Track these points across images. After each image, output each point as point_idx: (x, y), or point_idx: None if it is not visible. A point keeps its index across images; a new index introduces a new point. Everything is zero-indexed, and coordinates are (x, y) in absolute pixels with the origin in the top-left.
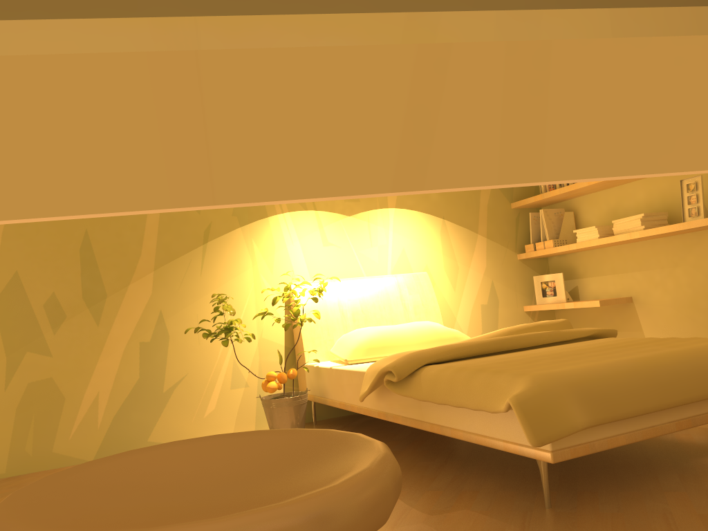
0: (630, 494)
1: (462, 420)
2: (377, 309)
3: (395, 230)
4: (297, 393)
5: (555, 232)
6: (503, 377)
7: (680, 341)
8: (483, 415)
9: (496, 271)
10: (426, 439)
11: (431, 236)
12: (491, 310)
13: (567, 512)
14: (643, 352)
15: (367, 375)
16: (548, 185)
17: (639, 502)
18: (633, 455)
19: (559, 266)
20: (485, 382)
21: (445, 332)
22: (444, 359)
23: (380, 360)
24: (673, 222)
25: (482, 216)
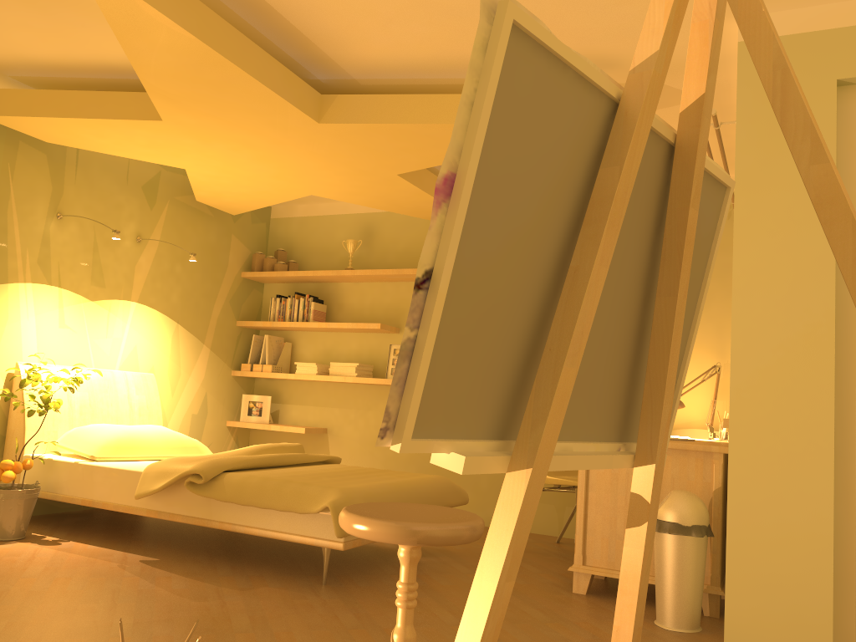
0: (370, 576)
1: (259, 519)
2: (105, 405)
3: (133, 325)
4: (21, 485)
5: (274, 358)
6: (314, 487)
7: (399, 473)
8: (284, 516)
9: (212, 383)
10: (170, 539)
11: (164, 338)
12: (199, 420)
13: (339, 586)
14: (387, 479)
15: (148, 475)
16: (278, 315)
17: (379, 580)
18: (355, 554)
19: (265, 388)
20: (296, 490)
21: (187, 440)
22: (237, 468)
23: (160, 462)
24: (375, 374)
25: (211, 328)
